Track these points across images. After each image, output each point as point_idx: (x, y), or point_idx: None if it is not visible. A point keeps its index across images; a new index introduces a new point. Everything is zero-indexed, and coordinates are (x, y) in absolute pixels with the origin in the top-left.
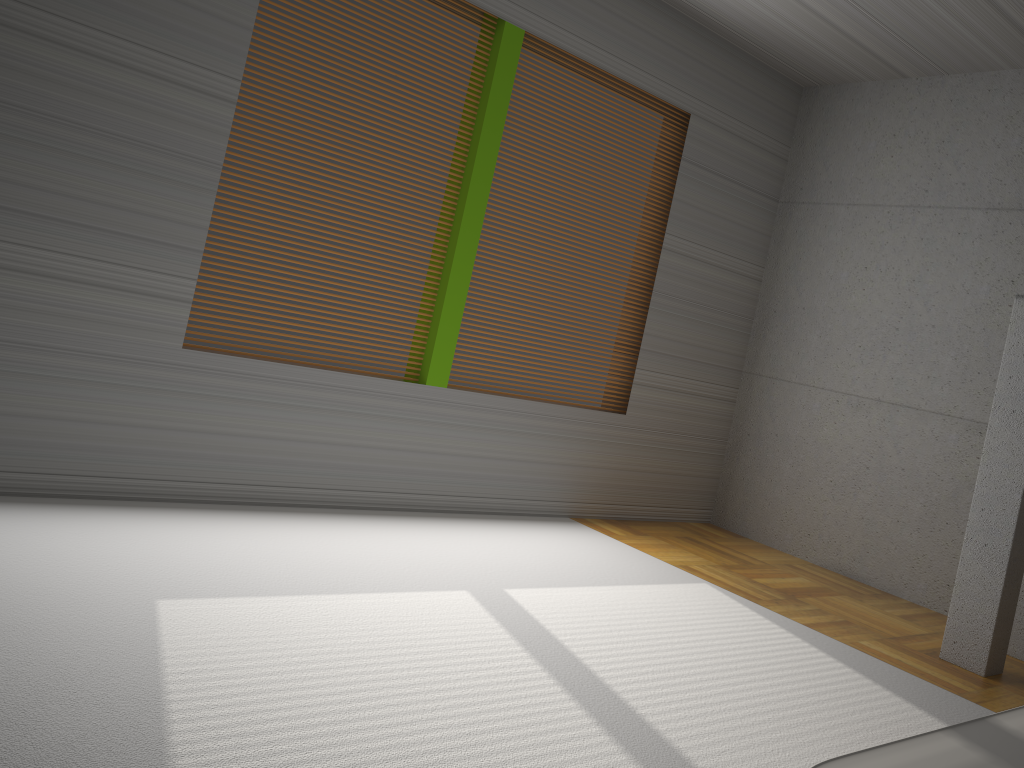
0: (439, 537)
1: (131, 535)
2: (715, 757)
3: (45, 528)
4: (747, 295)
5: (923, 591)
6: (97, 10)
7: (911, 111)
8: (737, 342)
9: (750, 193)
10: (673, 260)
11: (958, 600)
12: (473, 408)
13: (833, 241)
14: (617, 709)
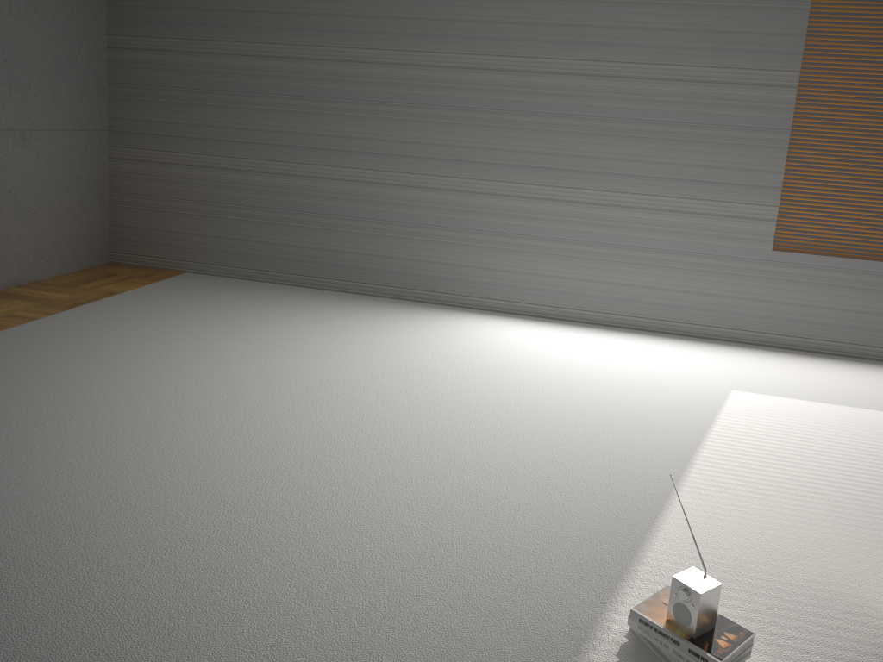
0: None
1: (735, 360)
2: None
3: (689, 351)
4: None
5: None
6: (703, 55)
7: None
8: None
9: None
10: None
11: None
12: None
13: None
14: None
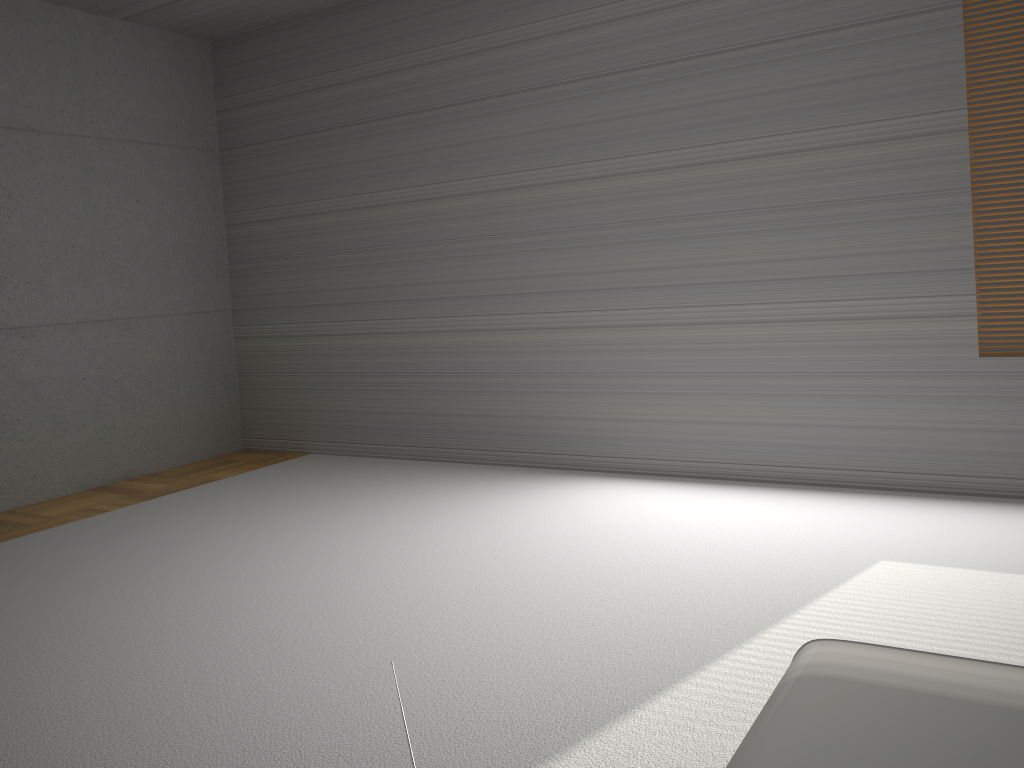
0: None
1: (928, 519)
2: None
3: (864, 510)
4: None
5: None
6: (832, 113)
7: None
8: None
9: None
10: None
11: None
12: None
13: None
14: None
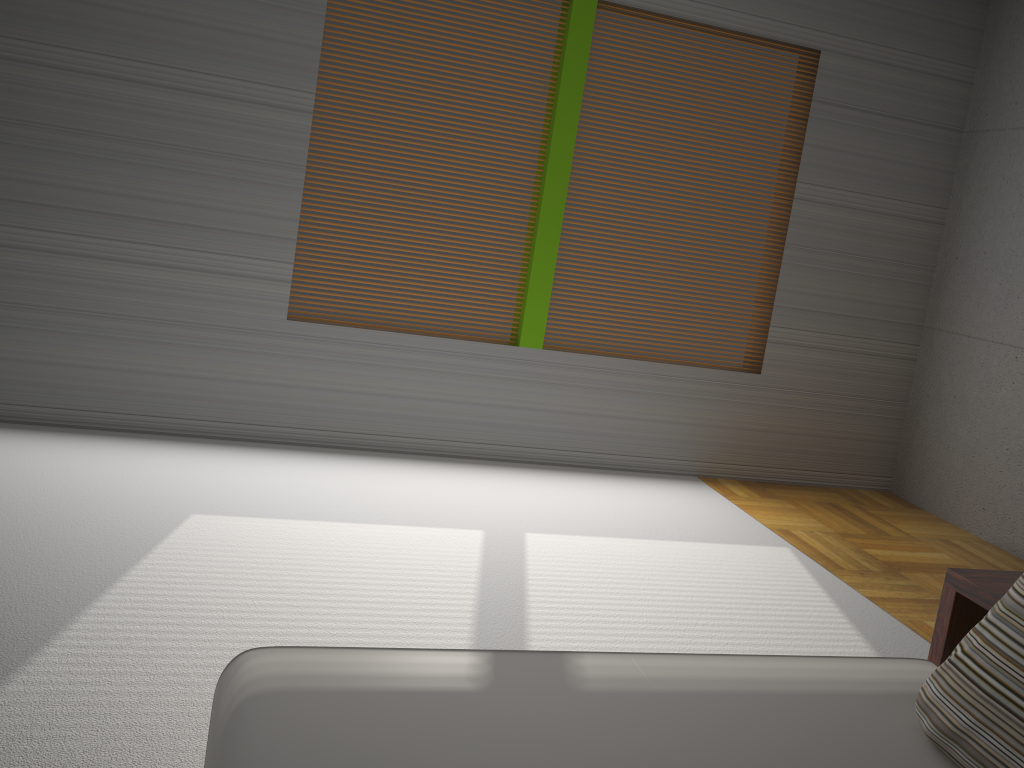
0: (515, 485)
1: (227, 467)
2: None
3: (166, 459)
4: (923, 241)
5: None
6: (192, 56)
7: None
8: (912, 294)
9: (917, 127)
10: (810, 210)
11: None
12: (573, 368)
13: (1017, 172)
14: (509, 638)
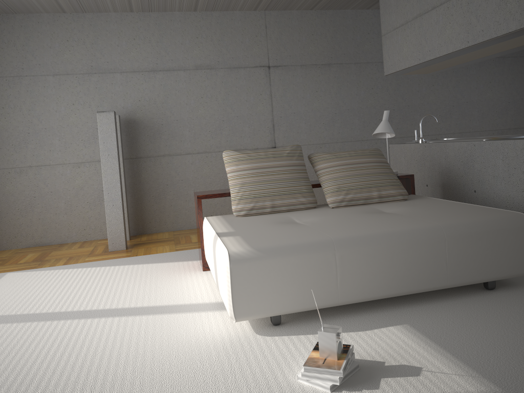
0: None
1: None
2: (119, 303)
3: None
4: None
5: (76, 236)
6: None
7: (2, 30)
8: None
9: None
10: None
11: (109, 228)
12: None
13: None
14: (75, 313)
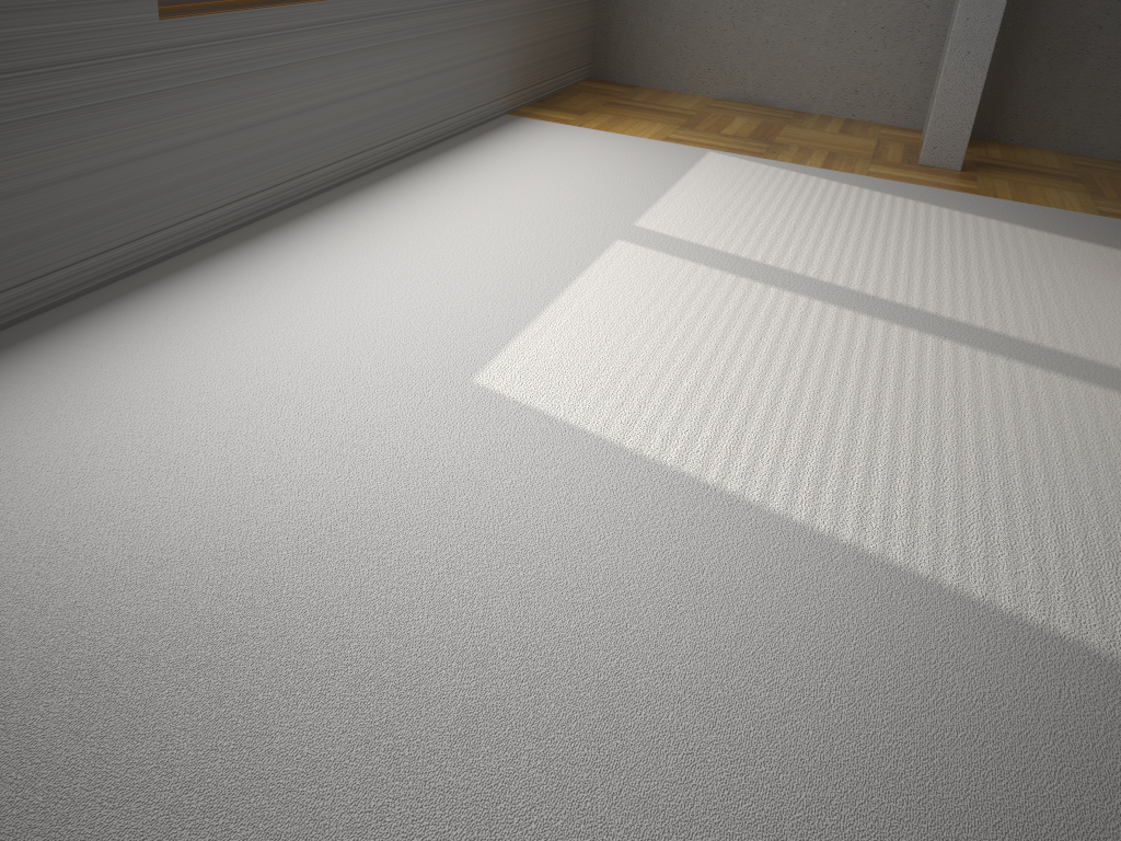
0: (481, 184)
1: (271, 311)
2: (1007, 323)
3: (179, 345)
4: None
5: (832, 102)
6: None
7: None
8: None
9: None
10: None
11: (939, 110)
12: (432, 10)
13: None
14: (903, 312)
